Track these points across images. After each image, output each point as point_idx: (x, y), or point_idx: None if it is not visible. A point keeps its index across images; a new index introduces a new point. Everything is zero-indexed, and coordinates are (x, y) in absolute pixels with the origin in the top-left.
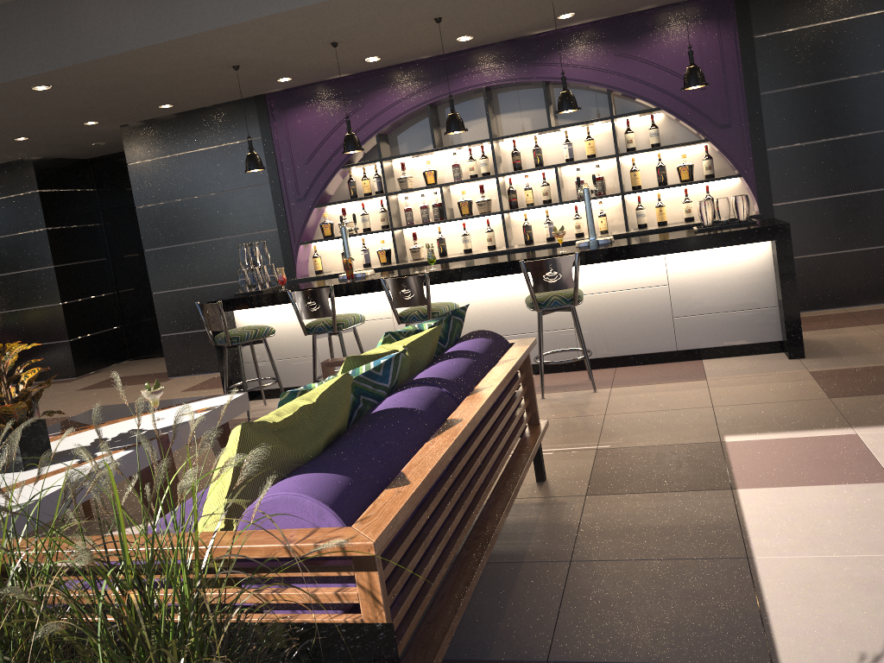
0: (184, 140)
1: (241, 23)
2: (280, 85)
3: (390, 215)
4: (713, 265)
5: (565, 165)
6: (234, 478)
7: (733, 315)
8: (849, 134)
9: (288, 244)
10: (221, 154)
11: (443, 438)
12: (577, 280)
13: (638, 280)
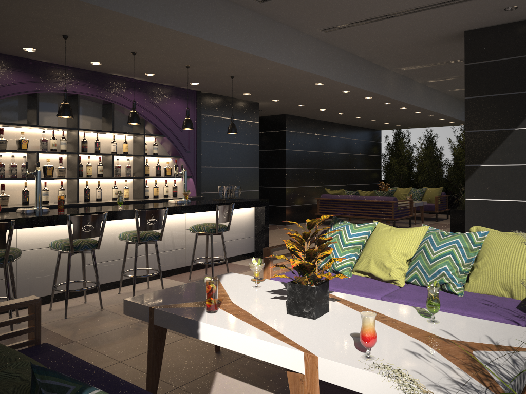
0: None
1: (100, 8)
2: None
3: None
4: (237, 216)
5: (118, 155)
6: None
7: (241, 240)
8: (225, 166)
9: None
10: None
11: None
12: (232, 217)
13: (213, 222)
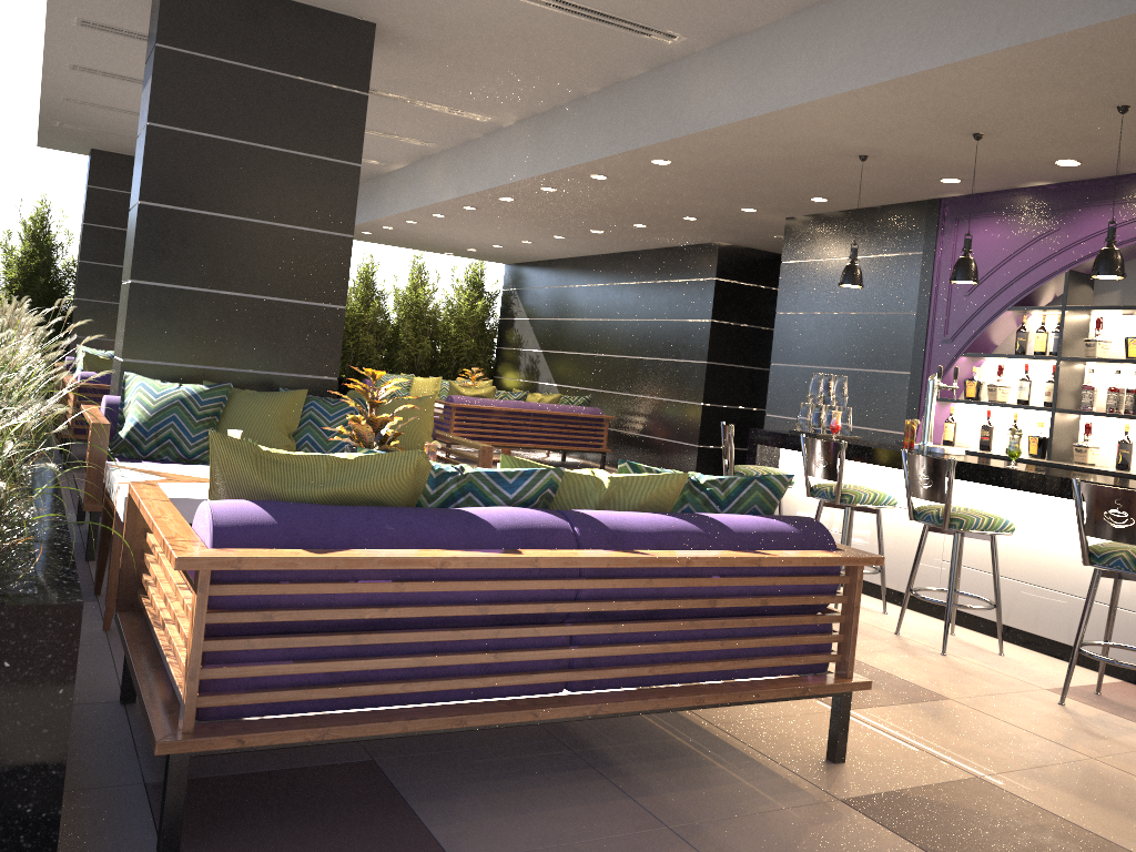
0: (841, 243)
1: (817, 101)
2: (952, 187)
3: (1056, 389)
4: None
5: None
6: (213, 482)
7: None
8: None
9: (917, 396)
10: (874, 266)
11: (454, 553)
12: None
13: None
